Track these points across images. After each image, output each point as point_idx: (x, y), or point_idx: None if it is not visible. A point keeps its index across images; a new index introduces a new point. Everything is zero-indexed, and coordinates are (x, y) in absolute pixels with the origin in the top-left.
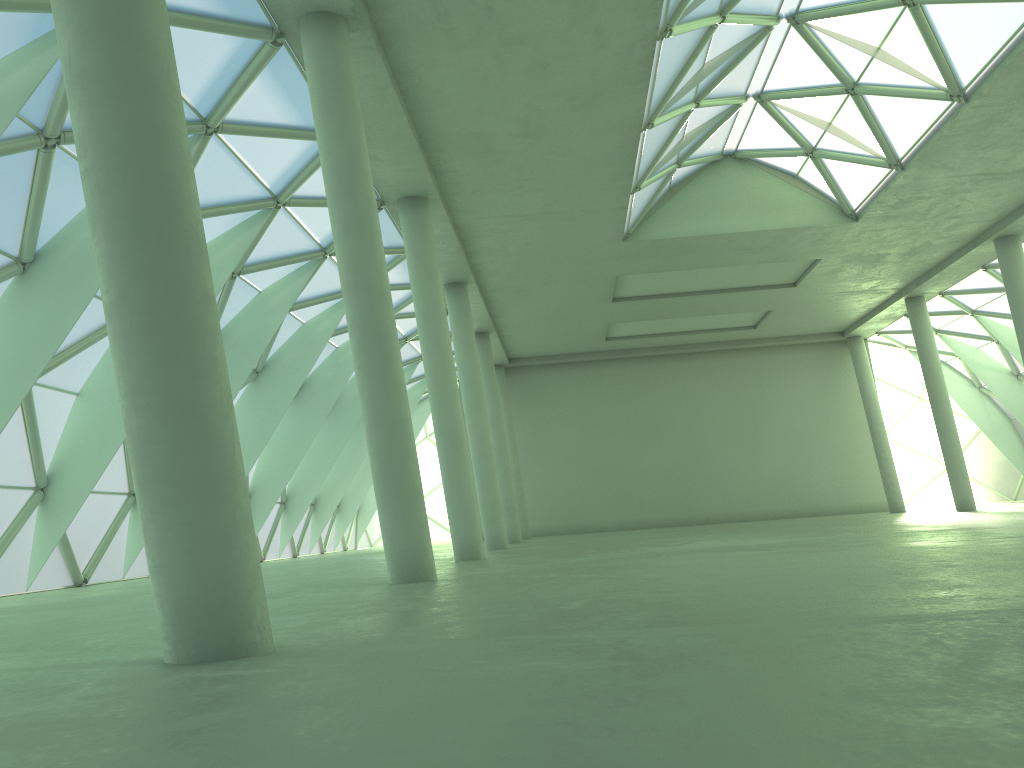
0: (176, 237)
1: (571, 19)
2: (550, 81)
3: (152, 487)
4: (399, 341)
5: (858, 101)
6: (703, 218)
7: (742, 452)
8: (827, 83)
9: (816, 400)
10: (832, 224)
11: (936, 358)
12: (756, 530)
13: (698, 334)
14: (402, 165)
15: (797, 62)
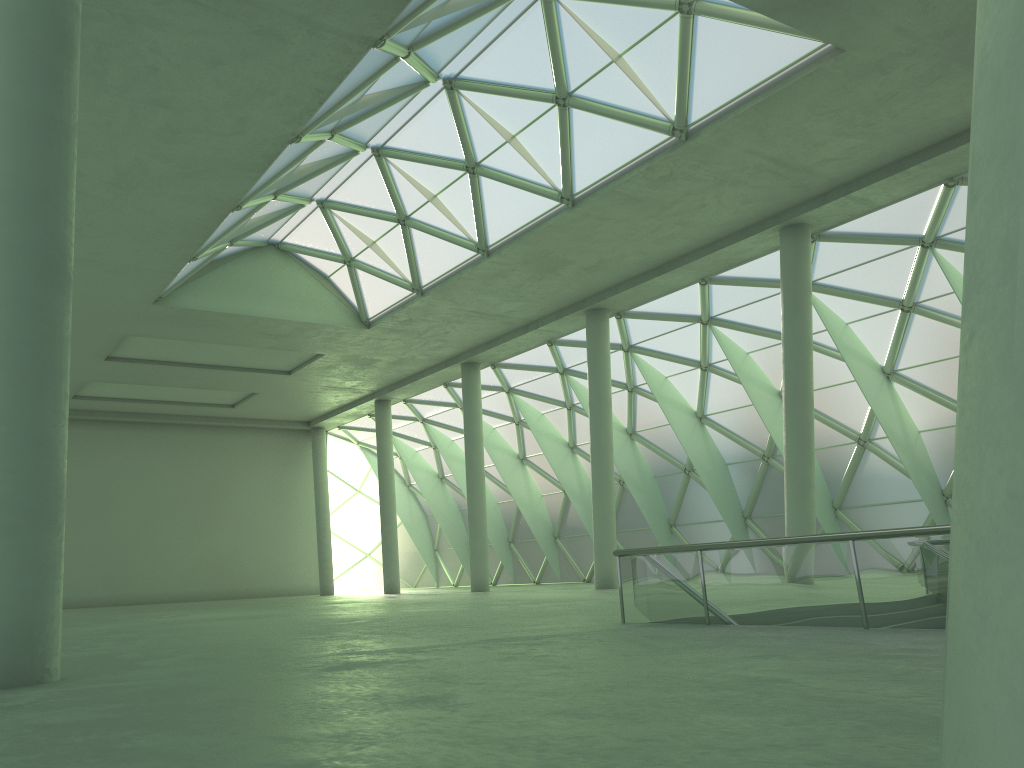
0: (63, 279)
1: (225, 103)
2: (172, 146)
3: None
4: None
5: (405, 231)
6: (237, 297)
7: (189, 530)
8: (385, 209)
9: (271, 484)
10: (349, 327)
11: (391, 456)
12: (222, 607)
13: (175, 405)
14: None
15: (366, 185)
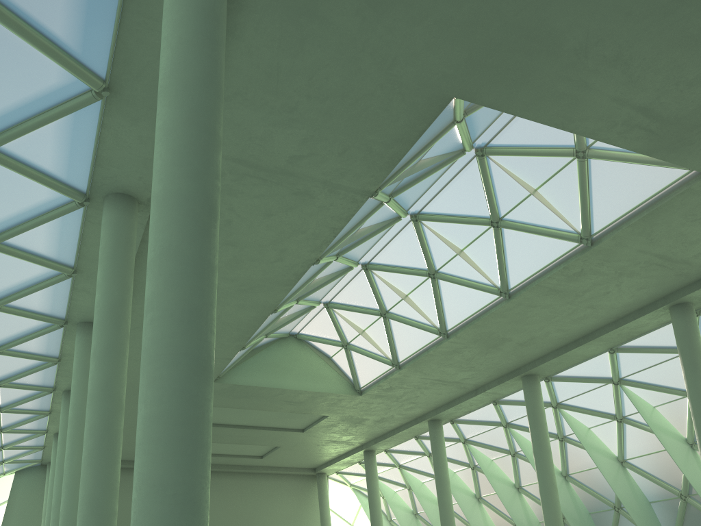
0: (209, 374)
1: (272, 240)
2: (236, 271)
3: None
4: None
5: (386, 322)
6: (269, 375)
7: None
8: (371, 307)
9: (289, 519)
10: (346, 394)
11: (378, 496)
12: None
13: (222, 457)
14: None
15: (358, 290)
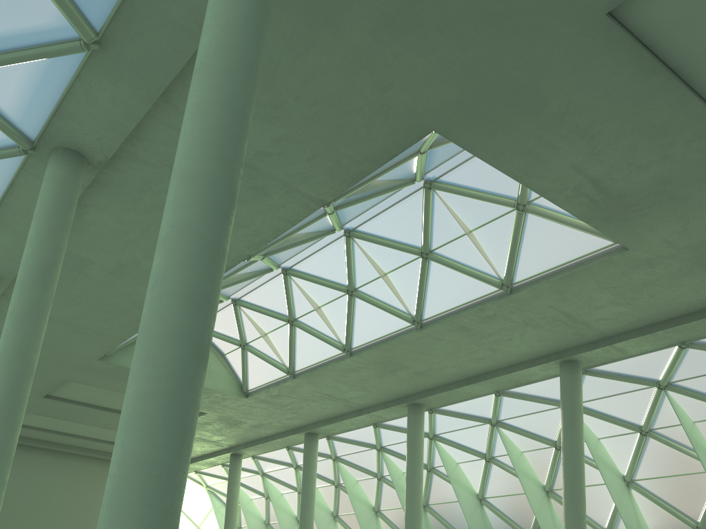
0: (206, 360)
1: None
2: None
3: None
4: None
5: (292, 329)
6: None
7: None
8: (280, 311)
9: None
10: (233, 394)
11: (237, 502)
12: None
13: (79, 439)
14: (9, 254)
15: (271, 293)
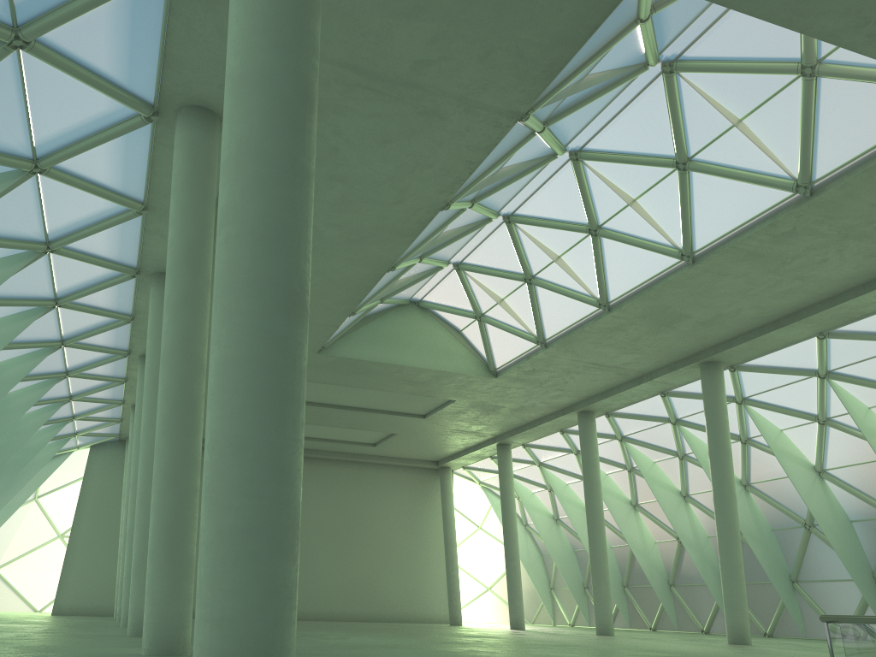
0: (303, 312)
1: (390, 176)
2: (344, 215)
3: (240, 539)
4: (64, 399)
5: (531, 289)
6: (385, 348)
7: (337, 555)
8: (512, 270)
9: (405, 517)
10: (478, 375)
11: (513, 496)
12: (371, 630)
13: (327, 442)
14: None
15: (497, 249)
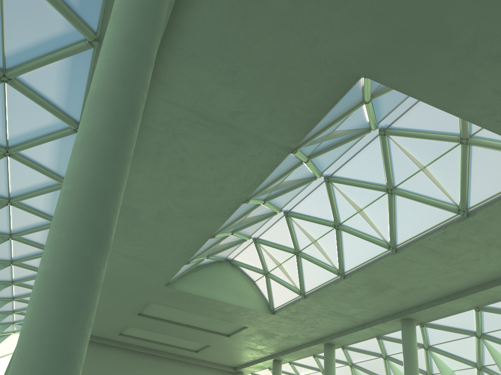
0: (105, 245)
1: (213, 179)
2: (185, 200)
3: None
4: (8, 298)
5: (298, 259)
6: (206, 287)
7: None
8: (288, 246)
9: None
10: (263, 312)
11: None
12: None
13: (167, 346)
14: None
15: (279, 231)
